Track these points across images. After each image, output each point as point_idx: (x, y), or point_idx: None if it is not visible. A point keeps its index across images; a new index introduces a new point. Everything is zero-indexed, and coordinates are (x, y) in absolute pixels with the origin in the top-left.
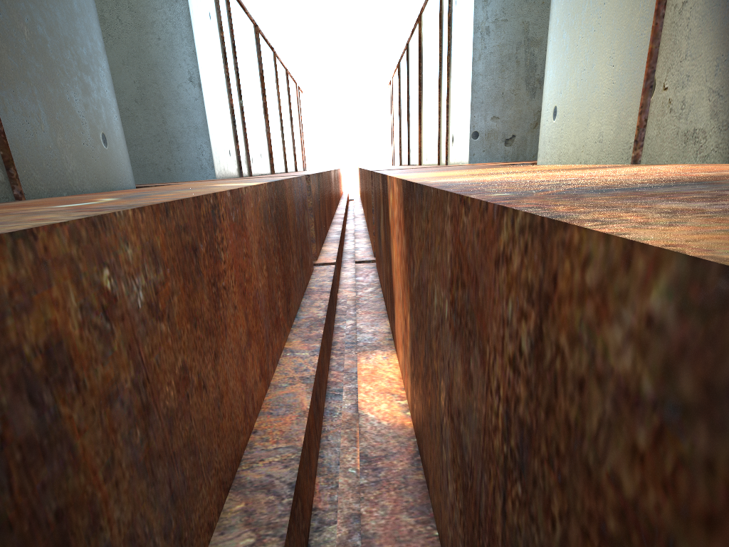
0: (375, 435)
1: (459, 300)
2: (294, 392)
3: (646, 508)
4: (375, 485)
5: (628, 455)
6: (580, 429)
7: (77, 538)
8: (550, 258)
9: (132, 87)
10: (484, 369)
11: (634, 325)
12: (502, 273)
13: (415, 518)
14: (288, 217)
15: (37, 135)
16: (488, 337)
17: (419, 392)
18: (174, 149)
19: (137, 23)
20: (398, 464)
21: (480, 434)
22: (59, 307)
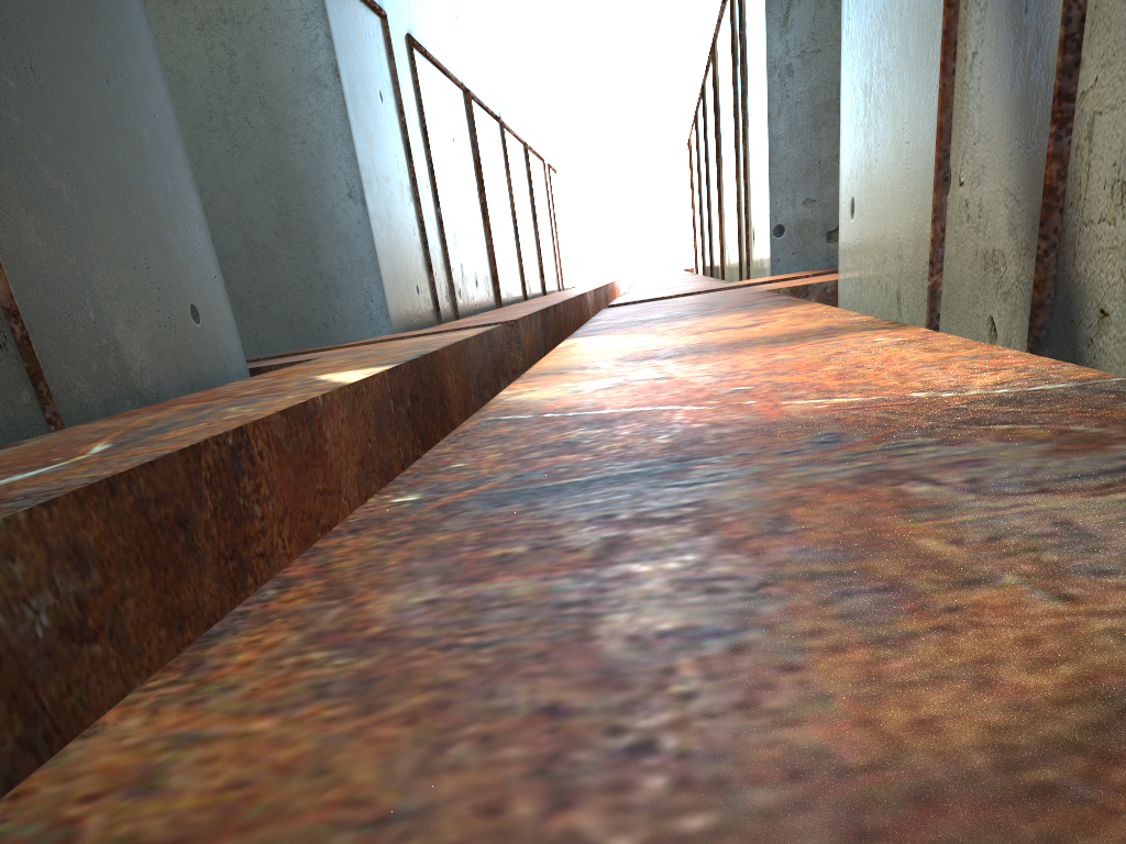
0: None
1: None
2: None
3: None
4: None
5: None
6: None
7: None
8: None
9: (270, 214)
10: None
11: None
12: None
13: None
14: (449, 402)
15: (83, 329)
16: None
17: None
18: (332, 297)
19: (273, 124)
20: None
21: None
22: None
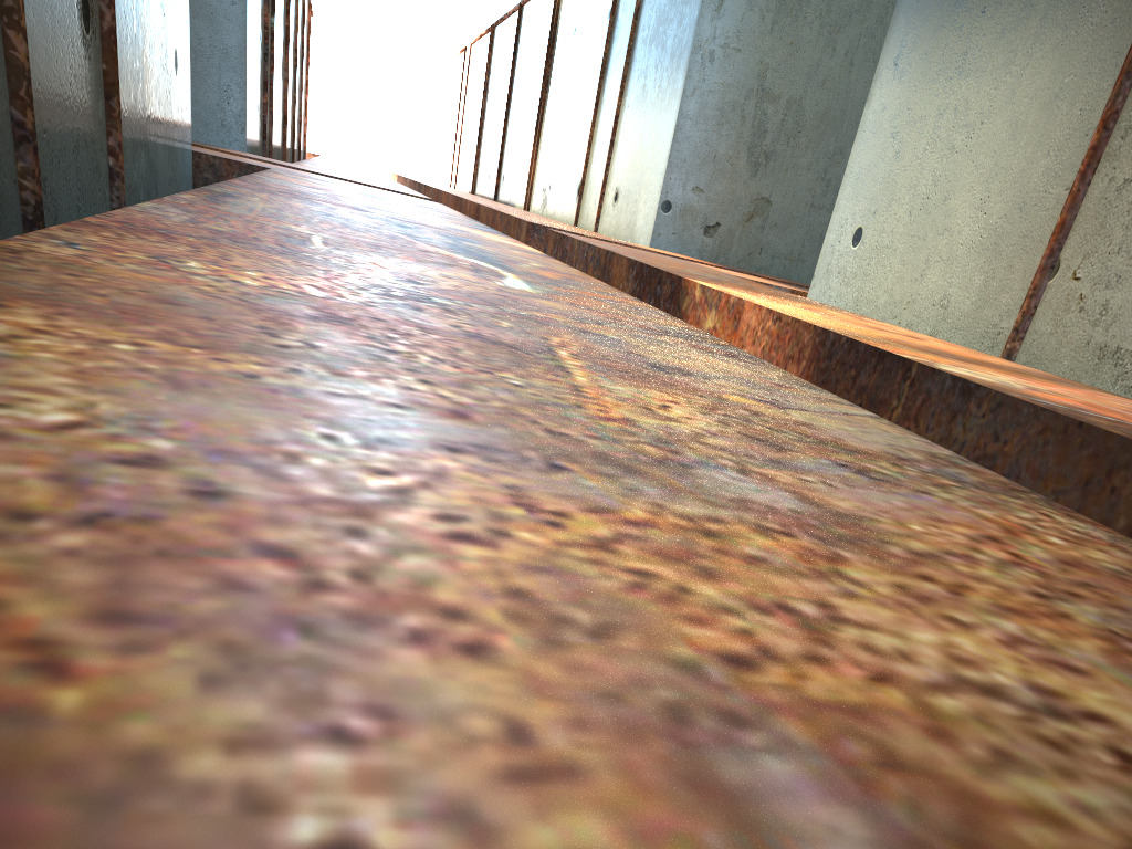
0: None
1: None
2: None
3: None
4: None
5: None
6: None
7: None
8: None
9: None
10: None
11: None
12: None
13: None
14: None
15: (130, 41)
16: None
17: None
18: None
19: None
20: None
21: None
22: None
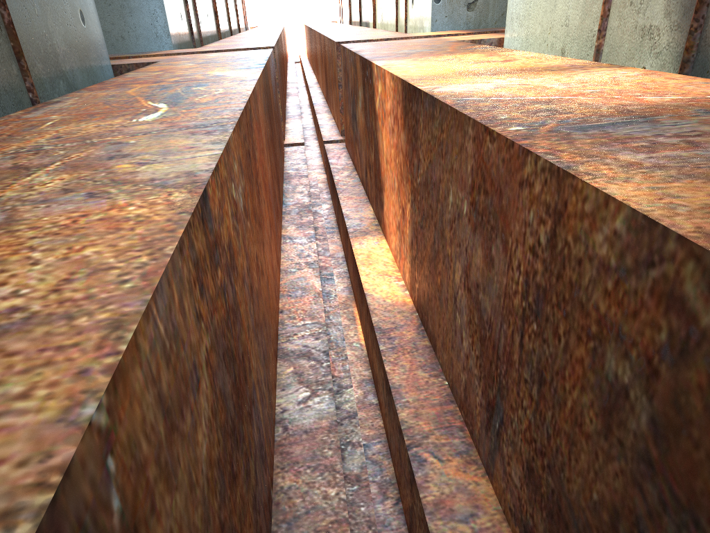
0: (383, 311)
1: (481, 203)
2: (304, 277)
3: (610, 316)
4: (392, 350)
5: (603, 294)
6: (578, 285)
7: (247, 374)
8: (563, 191)
9: None
10: (506, 253)
11: (608, 234)
12: (525, 192)
13: (428, 373)
14: (271, 101)
15: (33, 21)
16: (510, 232)
17: (424, 273)
18: (127, 15)
19: None
20: (407, 333)
21: (501, 298)
22: (227, 216)
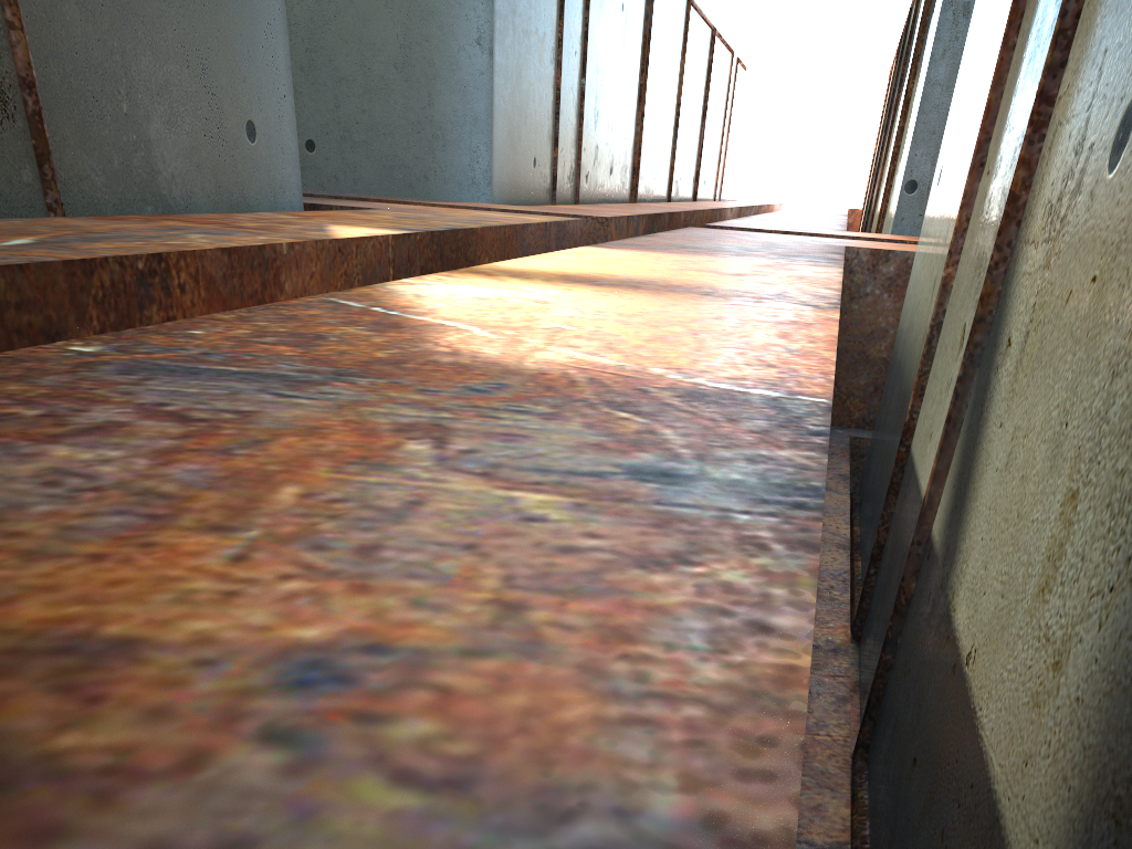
0: None
1: None
2: None
3: None
4: None
5: None
6: None
7: None
8: None
9: (393, 43)
10: None
11: None
12: None
13: None
14: None
15: (111, 119)
16: None
17: None
18: (438, 148)
19: None
20: None
21: None
22: None
